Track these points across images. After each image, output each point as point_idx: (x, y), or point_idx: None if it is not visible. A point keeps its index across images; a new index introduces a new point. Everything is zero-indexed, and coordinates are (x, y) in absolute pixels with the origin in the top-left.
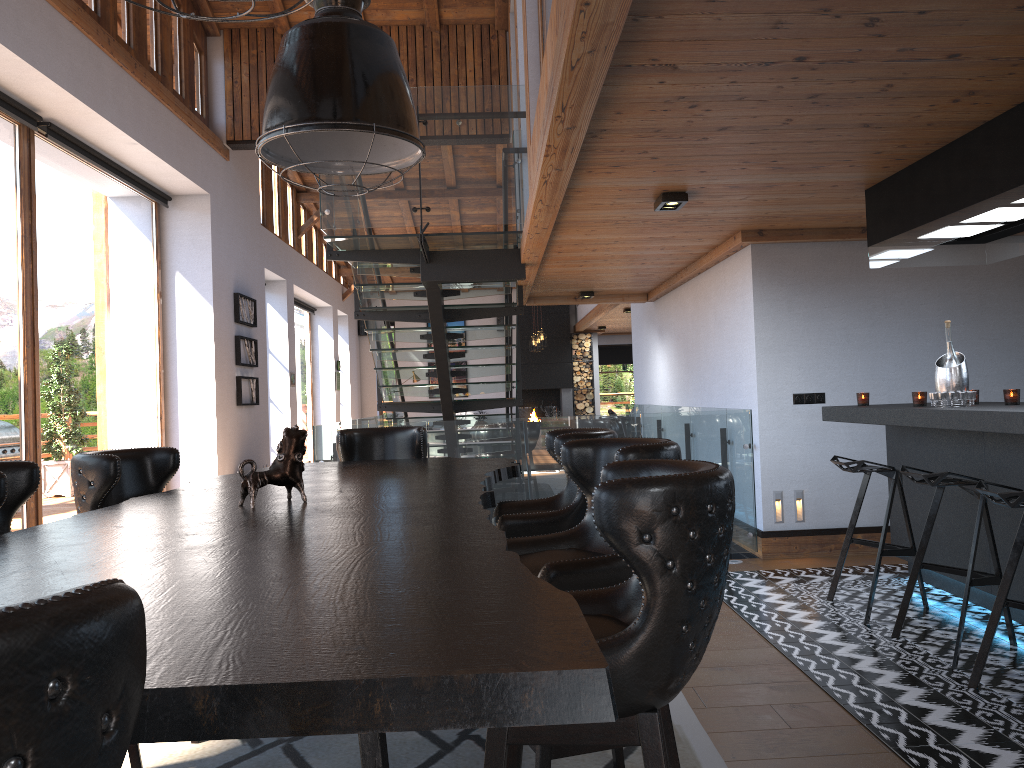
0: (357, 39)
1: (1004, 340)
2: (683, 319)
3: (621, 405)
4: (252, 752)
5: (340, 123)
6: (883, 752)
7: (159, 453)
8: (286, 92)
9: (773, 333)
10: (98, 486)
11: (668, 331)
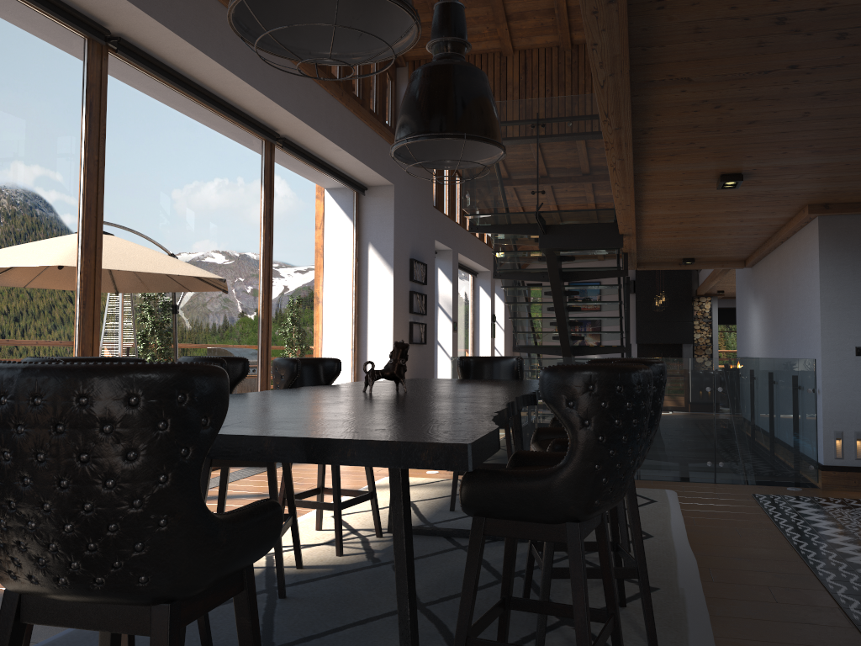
0: (457, 75)
1: None
2: (771, 282)
3: None
4: (372, 565)
5: (441, 134)
6: (848, 627)
7: (328, 361)
8: (408, 114)
9: (837, 293)
10: (286, 379)
11: (760, 293)
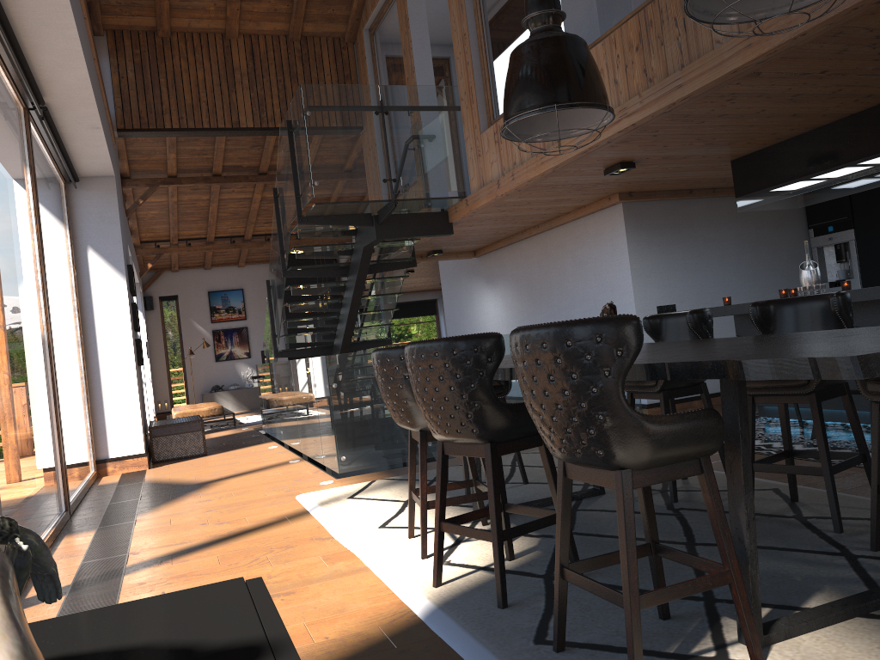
0: (584, 48)
1: (771, 263)
2: (525, 266)
3: None
4: None
5: (592, 103)
6: None
7: None
8: (549, 82)
9: (641, 264)
10: None
11: (502, 277)
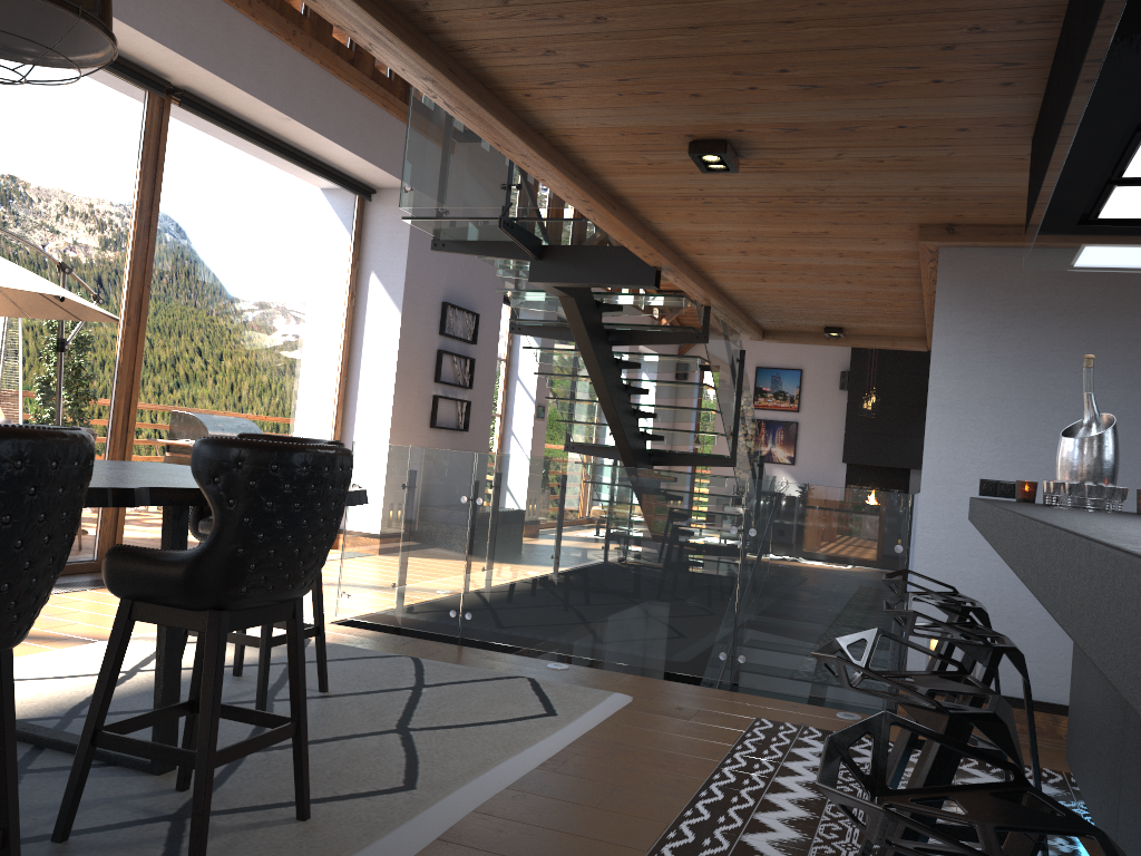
0: None
1: None
2: None
3: None
4: None
5: None
6: None
7: None
8: None
9: (959, 383)
10: None
11: None
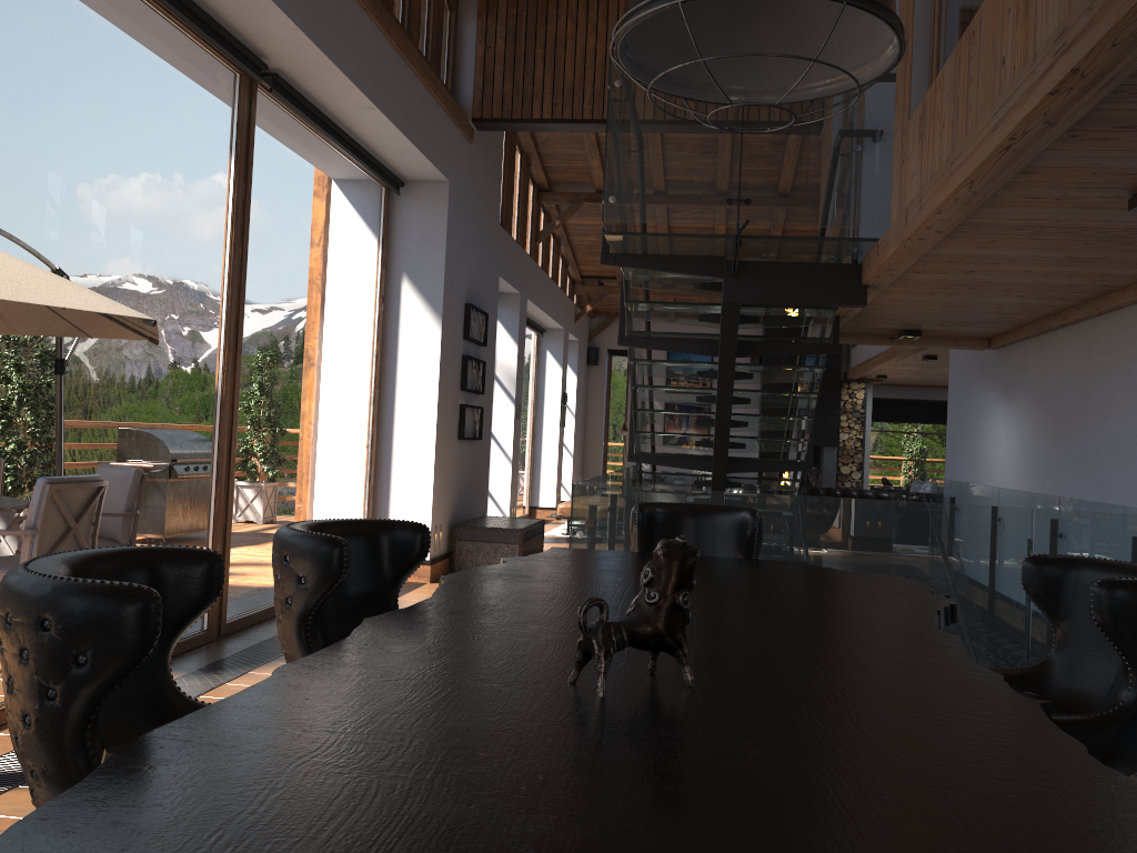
0: None
1: None
2: (1055, 376)
3: (892, 472)
4: None
5: None
6: None
7: (401, 531)
8: None
9: None
10: (312, 586)
11: (1022, 390)
